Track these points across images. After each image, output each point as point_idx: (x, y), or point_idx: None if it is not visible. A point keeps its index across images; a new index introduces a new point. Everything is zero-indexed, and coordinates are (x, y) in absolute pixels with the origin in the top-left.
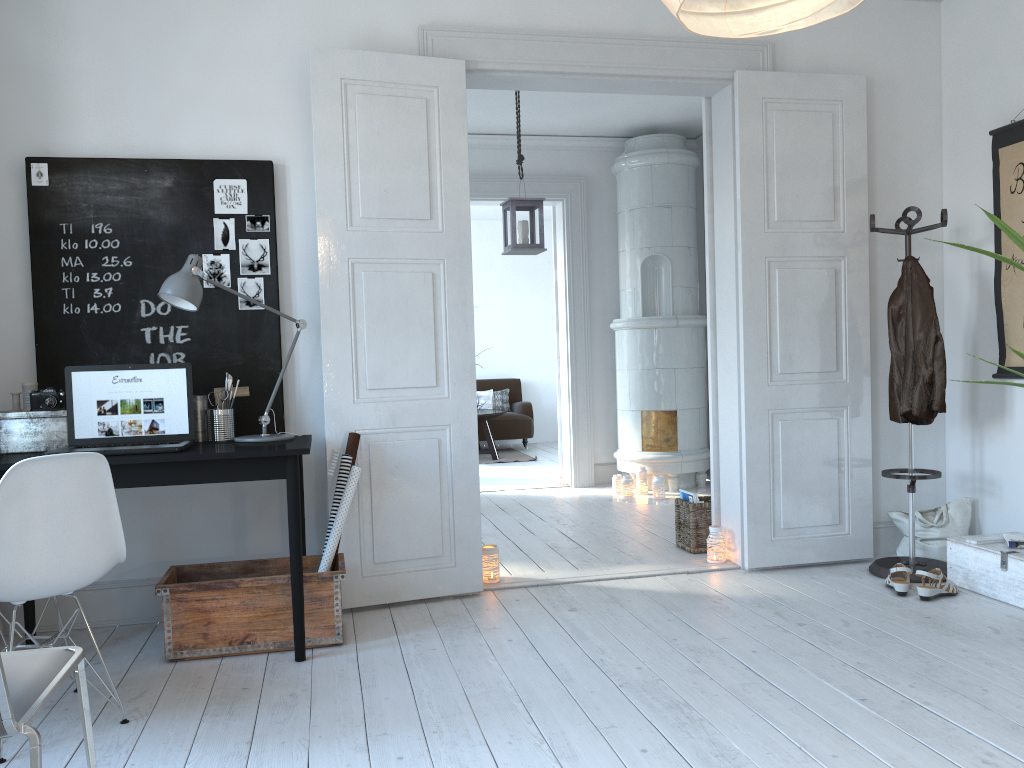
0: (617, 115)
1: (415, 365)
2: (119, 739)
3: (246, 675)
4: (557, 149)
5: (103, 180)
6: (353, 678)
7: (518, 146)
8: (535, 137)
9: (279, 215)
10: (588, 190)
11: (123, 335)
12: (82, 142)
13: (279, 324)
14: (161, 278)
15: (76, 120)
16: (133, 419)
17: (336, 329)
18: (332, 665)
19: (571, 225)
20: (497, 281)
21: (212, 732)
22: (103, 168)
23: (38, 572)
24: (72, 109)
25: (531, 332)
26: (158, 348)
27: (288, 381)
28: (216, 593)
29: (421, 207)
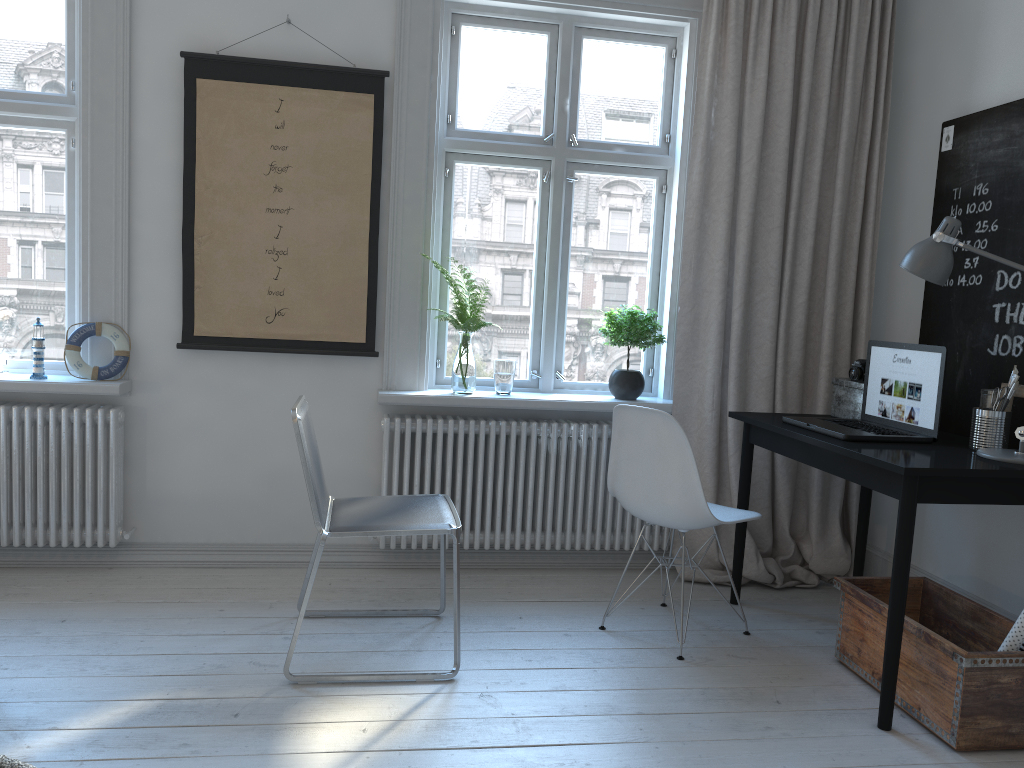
0: None
1: None
2: (643, 660)
3: (817, 700)
4: None
5: (989, 133)
6: (836, 763)
7: None
8: None
9: None
10: None
11: (978, 311)
12: (992, 92)
13: None
14: (1017, 243)
15: (991, 68)
16: (899, 403)
17: None
18: (875, 748)
19: None
20: None
21: (662, 695)
22: (991, 119)
23: (634, 498)
24: (990, 56)
25: None
26: (1002, 329)
27: None
28: (870, 611)
29: None
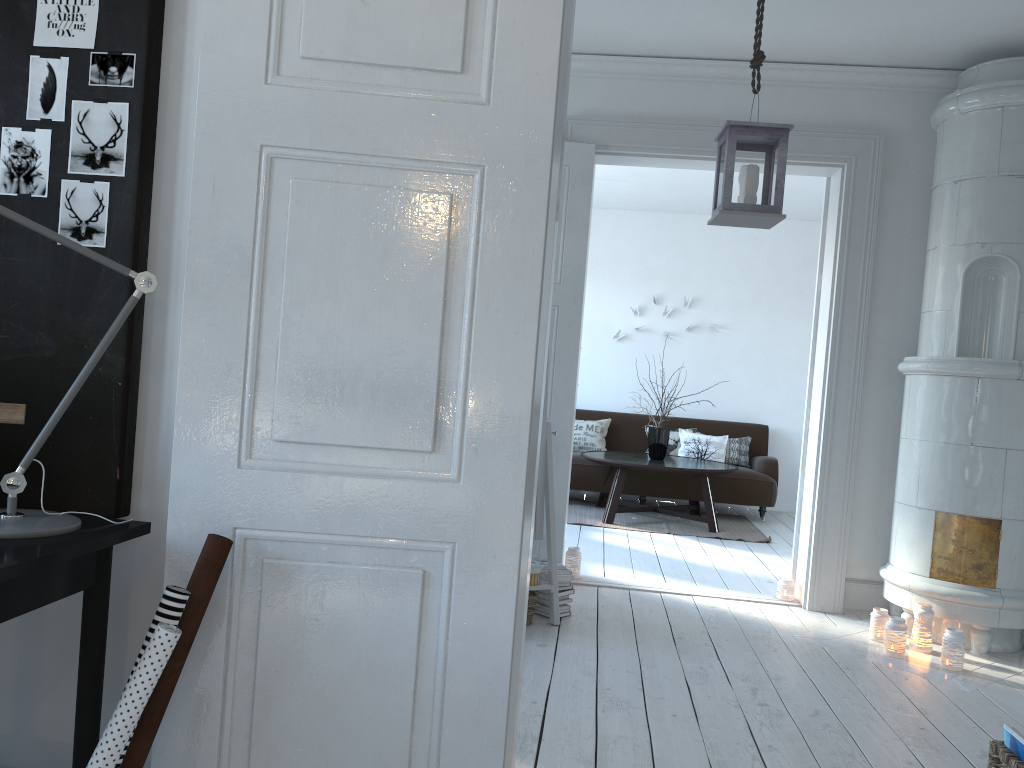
0: (951, 18)
1: (388, 399)
2: None
3: None
4: (843, 88)
5: None
6: None
7: (756, 35)
8: (808, 66)
9: (168, 60)
10: (887, 153)
11: None
12: None
13: (131, 282)
14: None
15: None
16: None
17: (216, 300)
18: None
19: (852, 205)
20: (753, 296)
21: None
22: None
23: None
24: None
25: (791, 367)
26: None
27: (148, 402)
28: None
29: (442, 43)
